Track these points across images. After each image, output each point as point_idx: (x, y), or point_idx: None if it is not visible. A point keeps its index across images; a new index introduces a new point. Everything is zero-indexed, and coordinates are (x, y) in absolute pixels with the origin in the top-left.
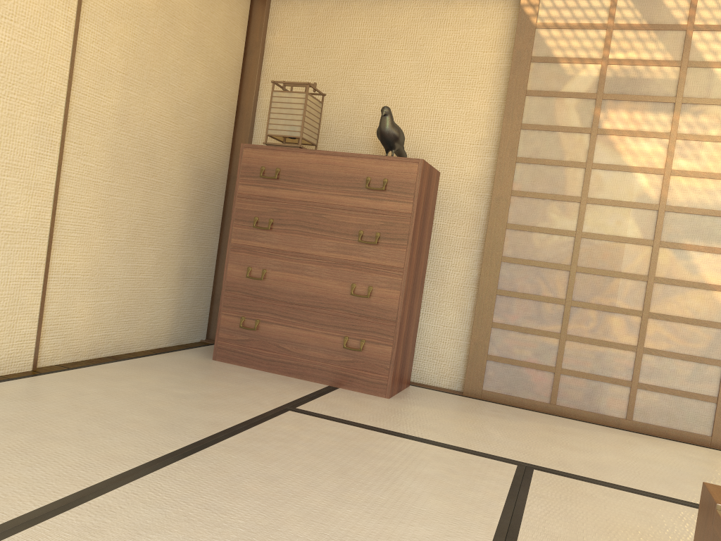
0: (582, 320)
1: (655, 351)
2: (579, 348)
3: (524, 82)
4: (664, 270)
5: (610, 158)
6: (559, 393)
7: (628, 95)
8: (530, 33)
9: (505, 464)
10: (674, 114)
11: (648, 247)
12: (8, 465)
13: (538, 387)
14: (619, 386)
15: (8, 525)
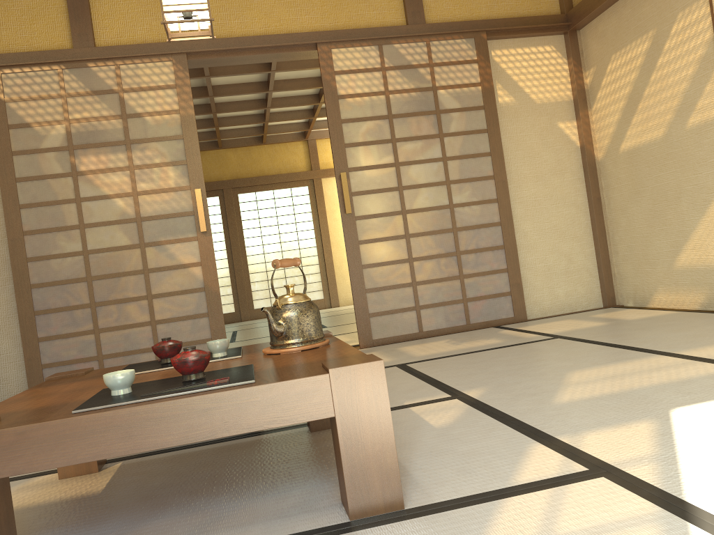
0: (107, 314)
1: (163, 320)
2: (111, 335)
3: (8, 145)
4: (153, 262)
5: (93, 191)
6: None
7: (92, 144)
8: (2, 107)
9: None
10: (127, 152)
11: (138, 249)
12: None
13: None
14: (147, 353)
15: None
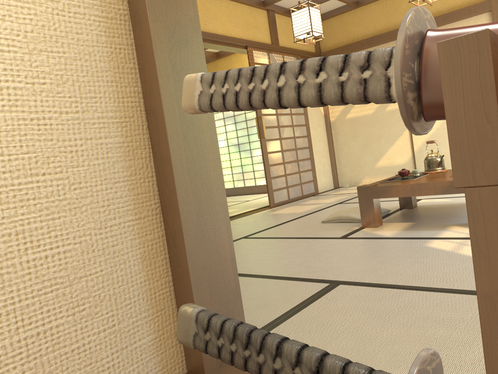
0: None
1: None
2: None
3: None
4: None
5: None
6: None
7: None
8: None
9: (241, 239)
10: None
11: None
12: (247, 293)
13: None
14: None
15: (310, 281)
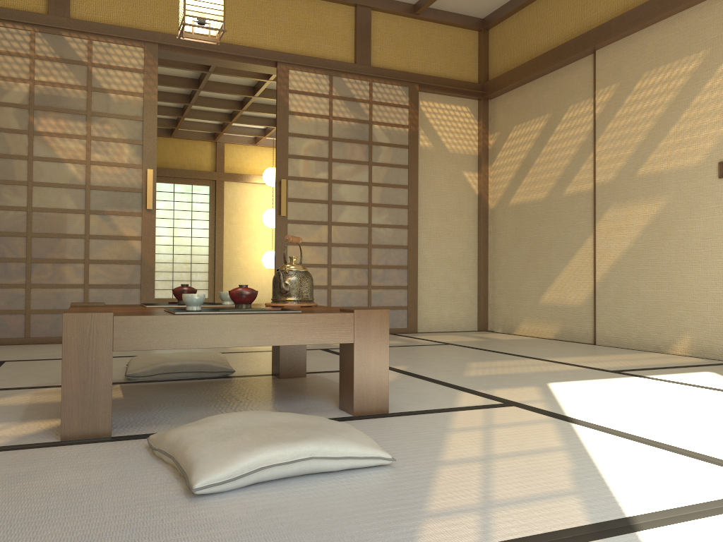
0: (42, 271)
1: (97, 285)
2: (42, 292)
3: None
4: (95, 230)
5: (46, 152)
6: (31, 328)
7: (53, 107)
8: None
9: None
10: (87, 123)
11: (82, 215)
12: None
13: (14, 327)
14: None
15: None
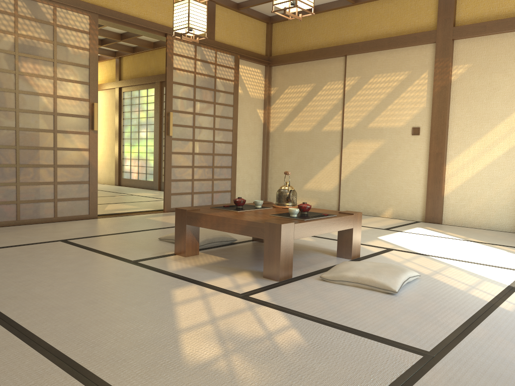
0: (26, 173)
1: (62, 182)
2: (27, 188)
3: None
4: (60, 144)
5: (27, 88)
6: (21, 213)
7: (31, 55)
8: None
9: (56, 242)
10: (54, 67)
11: (52, 133)
12: None
13: (9, 213)
14: (49, 202)
15: None
